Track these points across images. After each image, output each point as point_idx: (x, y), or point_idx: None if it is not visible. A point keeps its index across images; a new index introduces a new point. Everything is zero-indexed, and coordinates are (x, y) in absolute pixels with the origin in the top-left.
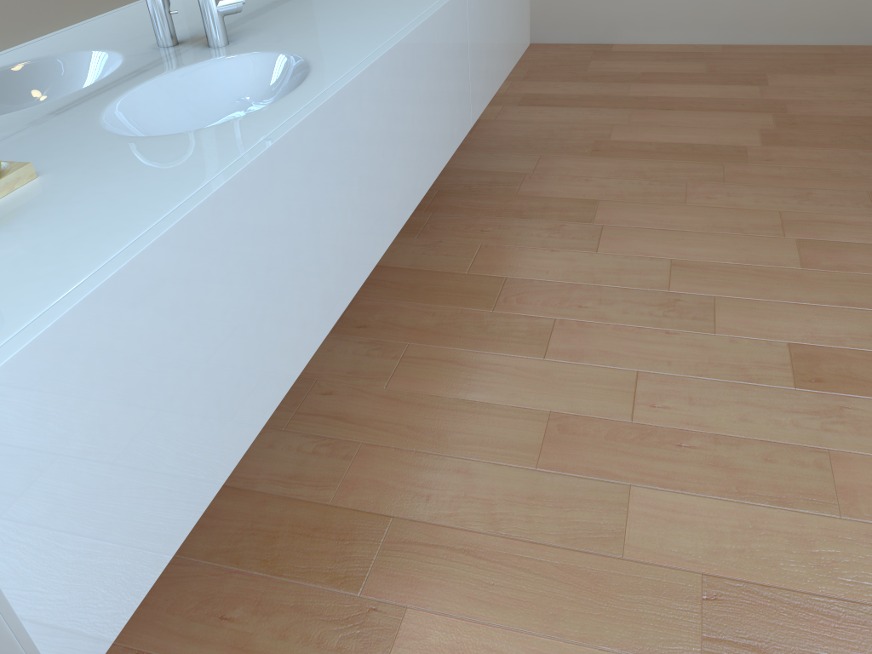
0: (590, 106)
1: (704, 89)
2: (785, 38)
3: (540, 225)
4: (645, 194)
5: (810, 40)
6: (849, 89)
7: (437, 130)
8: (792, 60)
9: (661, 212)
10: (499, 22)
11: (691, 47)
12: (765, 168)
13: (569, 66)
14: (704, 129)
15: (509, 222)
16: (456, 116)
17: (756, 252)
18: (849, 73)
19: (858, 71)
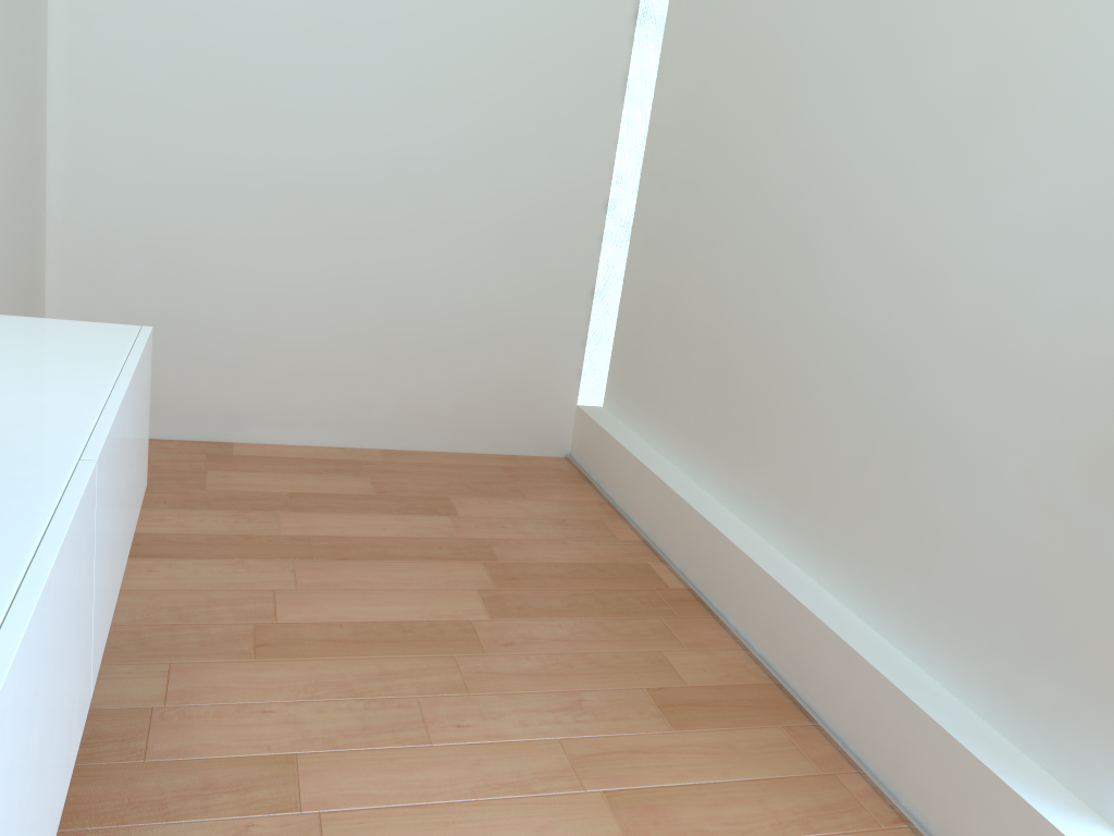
0: (229, 556)
1: (383, 522)
2: (453, 444)
3: (208, 831)
4: (365, 731)
5: (481, 447)
6: (551, 521)
7: (52, 772)
8: (471, 475)
9: (402, 767)
10: (125, 482)
11: (341, 451)
12: (511, 658)
13: (176, 480)
14: (407, 592)
15: (146, 835)
16: (77, 704)
17: (564, 830)
18: (541, 496)
19: (549, 494)
